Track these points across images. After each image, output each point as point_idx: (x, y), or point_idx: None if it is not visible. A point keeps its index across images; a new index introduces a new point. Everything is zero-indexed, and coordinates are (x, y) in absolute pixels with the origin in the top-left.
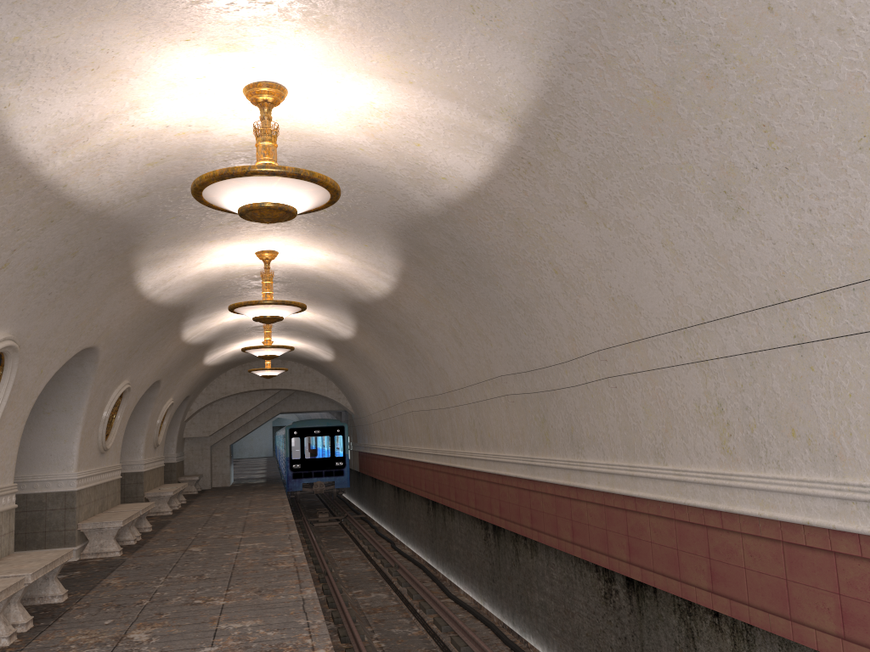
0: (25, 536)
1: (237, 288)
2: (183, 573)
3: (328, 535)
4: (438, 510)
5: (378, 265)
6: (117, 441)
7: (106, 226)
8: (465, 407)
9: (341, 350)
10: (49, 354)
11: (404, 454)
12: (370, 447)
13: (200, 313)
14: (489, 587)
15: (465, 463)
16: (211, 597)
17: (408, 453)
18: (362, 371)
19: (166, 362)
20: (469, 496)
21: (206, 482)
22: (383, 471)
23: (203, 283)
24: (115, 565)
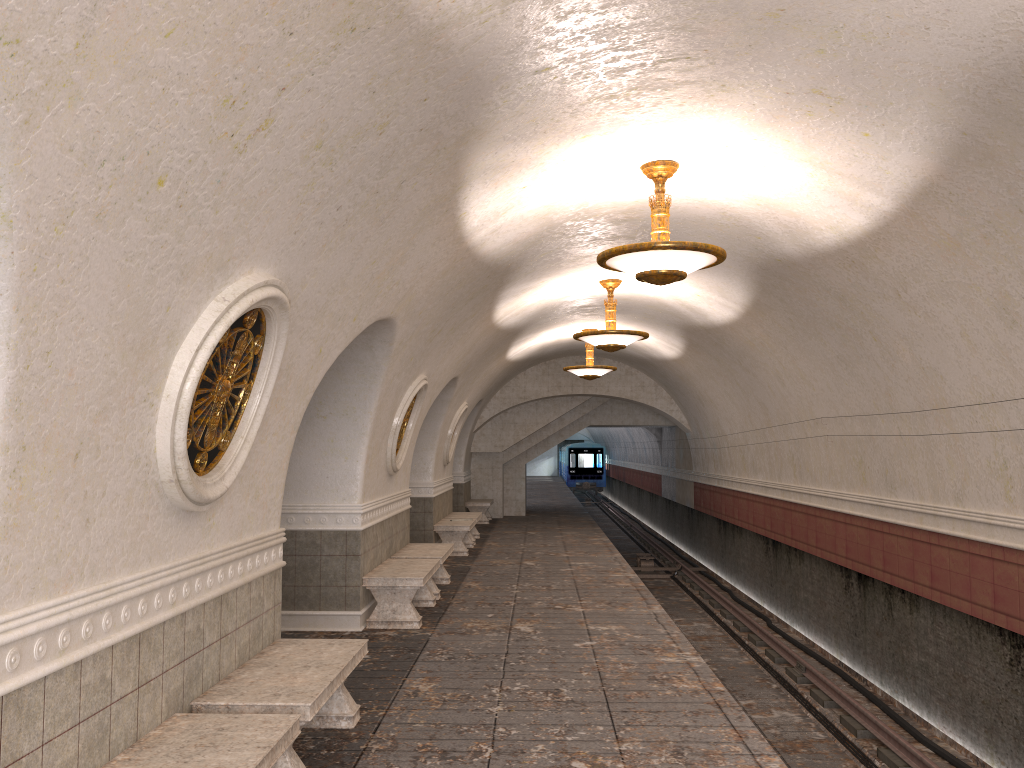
0: (294, 590)
1: (586, 238)
2: (524, 682)
3: (661, 594)
4: (874, 591)
5: (868, 178)
6: (407, 458)
7: (440, 70)
8: (980, 437)
9: (700, 342)
10: (332, 323)
11: (797, 497)
12: (719, 479)
13: (524, 280)
14: (1021, 746)
15: (966, 529)
16: (598, 756)
17: (805, 496)
18: (727, 373)
19: (467, 352)
20: (974, 585)
21: (496, 509)
22: (745, 515)
23: (545, 224)
24: (416, 649)
